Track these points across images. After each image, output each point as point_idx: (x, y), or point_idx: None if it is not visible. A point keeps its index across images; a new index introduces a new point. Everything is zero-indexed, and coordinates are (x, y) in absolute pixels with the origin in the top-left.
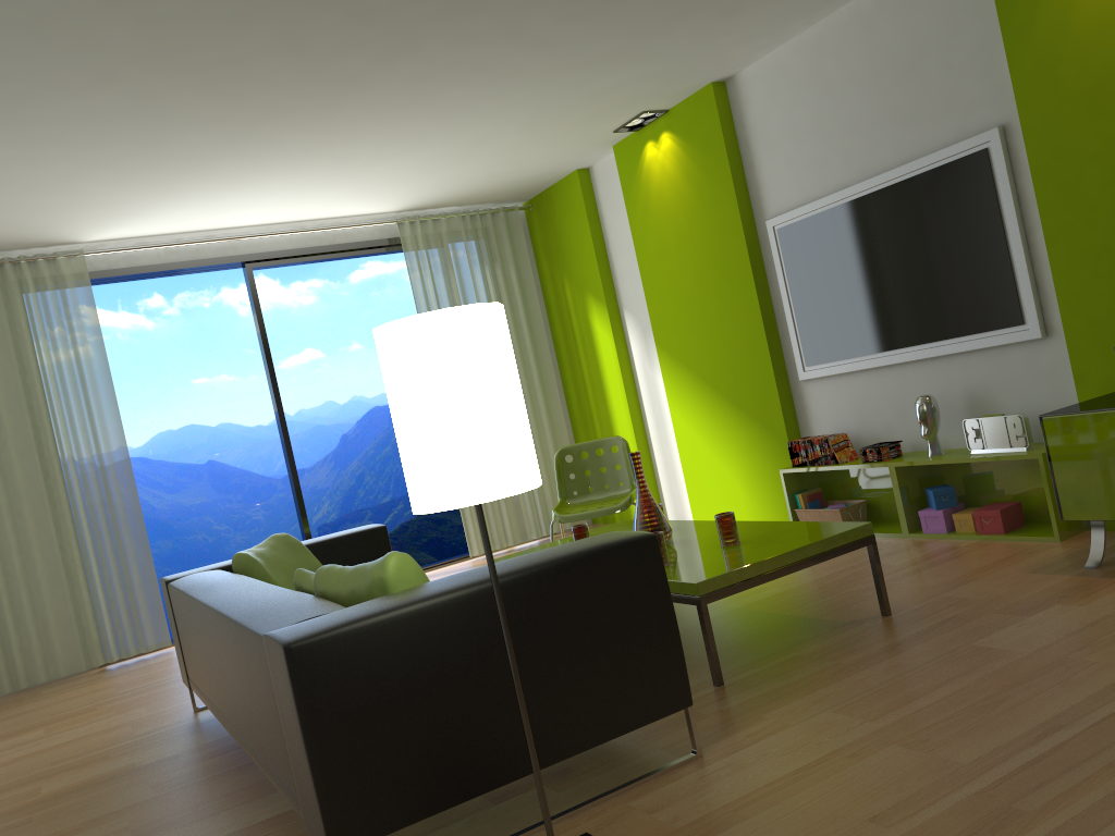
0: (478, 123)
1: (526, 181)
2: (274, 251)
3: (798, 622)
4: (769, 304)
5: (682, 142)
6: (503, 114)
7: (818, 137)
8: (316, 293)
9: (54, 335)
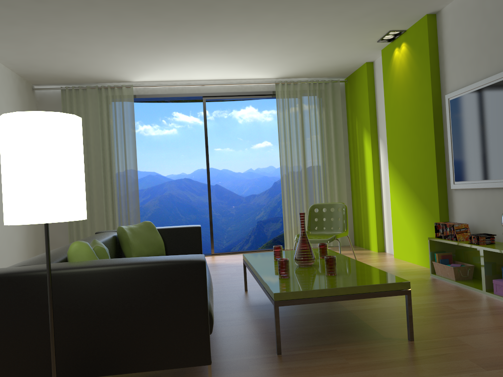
0: (293, 33)
1: (339, 67)
2: (216, 93)
3: (364, 328)
4: (441, 143)
5: (410, 48)
6: (304, 29)
7: (477, 46)
8: (272, 116)
9: (116, 120)
